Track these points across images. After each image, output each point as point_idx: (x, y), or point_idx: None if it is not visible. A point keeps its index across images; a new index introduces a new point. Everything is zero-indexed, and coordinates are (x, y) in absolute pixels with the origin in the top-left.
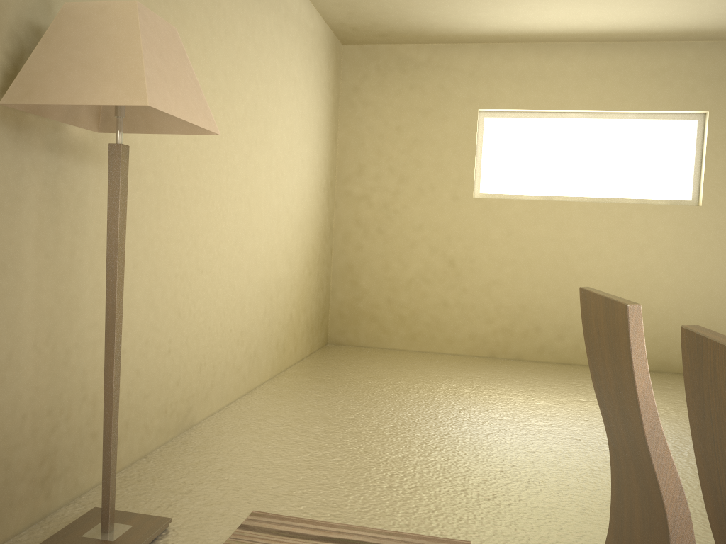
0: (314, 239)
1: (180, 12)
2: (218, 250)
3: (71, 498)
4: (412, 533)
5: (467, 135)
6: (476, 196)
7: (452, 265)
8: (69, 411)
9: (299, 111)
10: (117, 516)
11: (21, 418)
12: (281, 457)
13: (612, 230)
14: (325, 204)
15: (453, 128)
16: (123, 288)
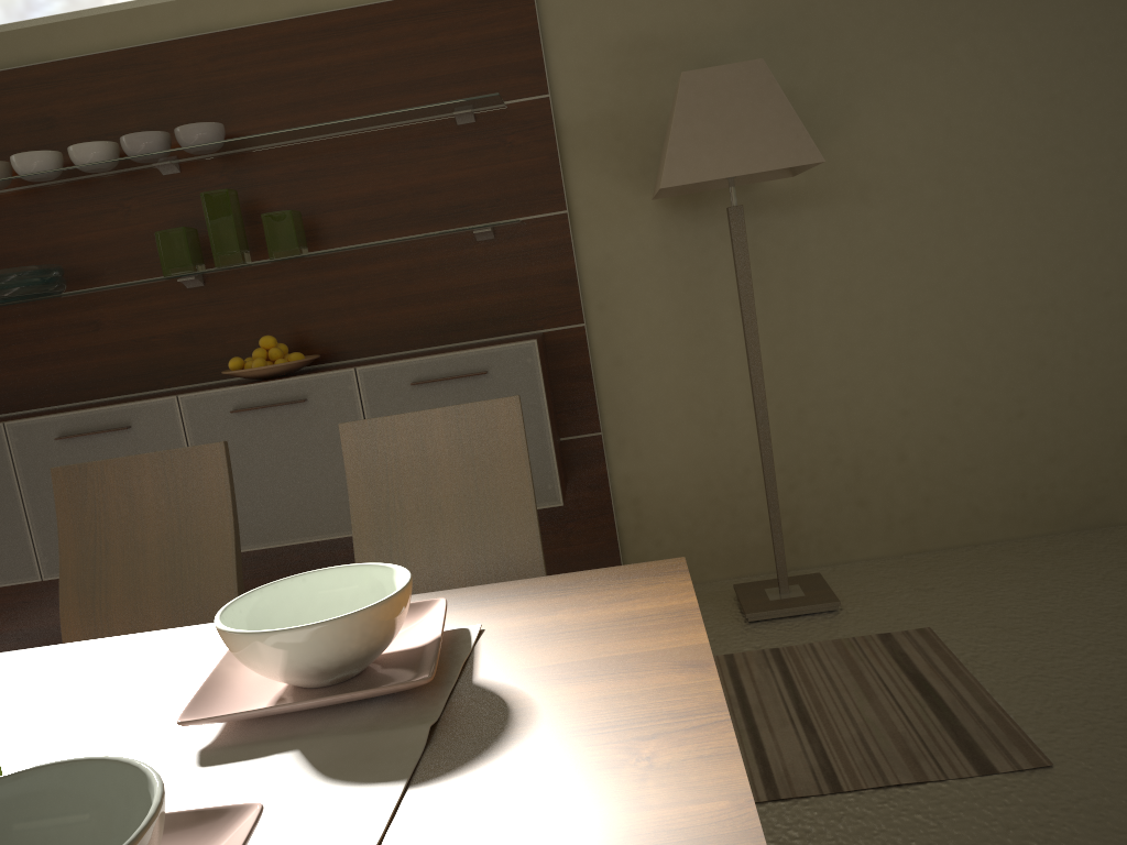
0: None
1: None
2: None
3: (832, 562)
4: (1018, 721)
5: None
6: None
7: None
8: (812, 472)
9: None
10: (813, 585)
11: (744, 471)
12: (1115, 591)
13: None
14: None
15: None
16: (758, 352)
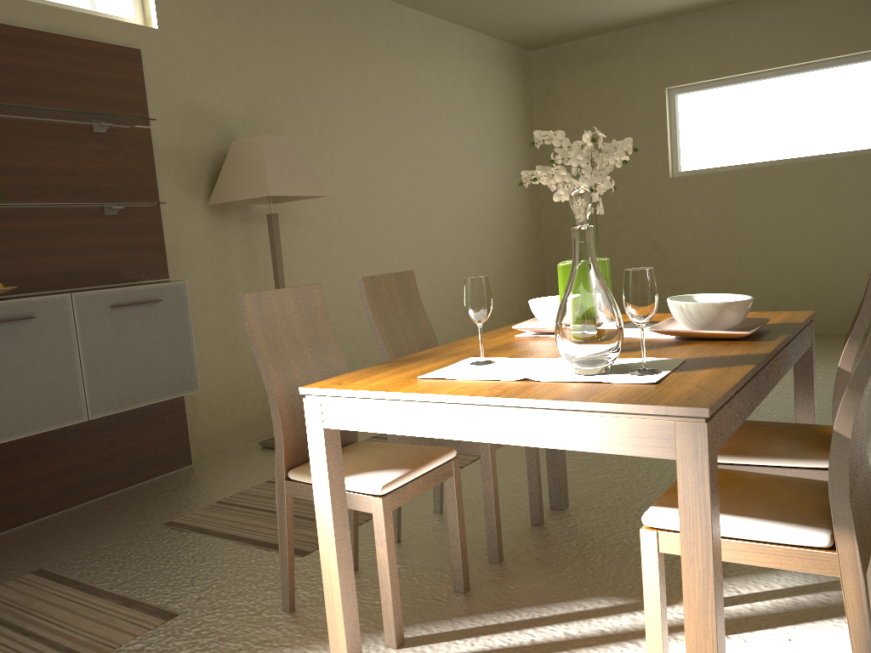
0: (514, 241)
1: (329, 102)
2: (391, 264)
3: None
4: None
5: (657, 116)
6: (675, 175)
7: (657, 248)
8: None
9: (474, 132)
10: None
11: (247, 375)
12: None
13: (819, 190)
14: (526, 206)
15: (642, 112)
16: None
